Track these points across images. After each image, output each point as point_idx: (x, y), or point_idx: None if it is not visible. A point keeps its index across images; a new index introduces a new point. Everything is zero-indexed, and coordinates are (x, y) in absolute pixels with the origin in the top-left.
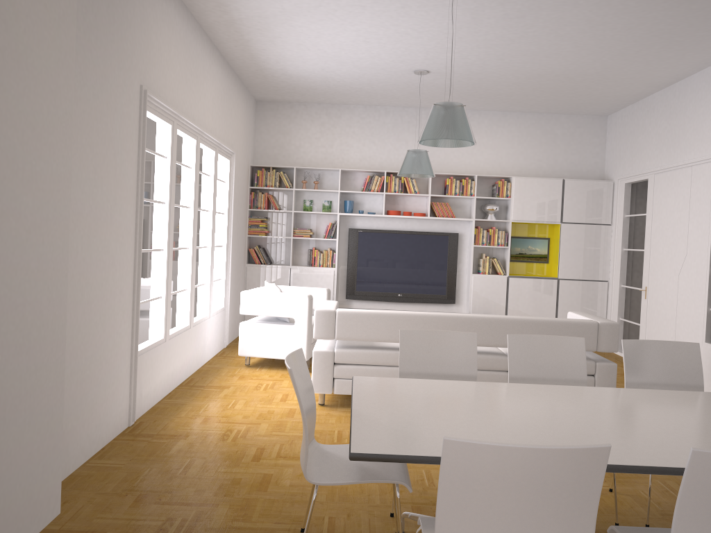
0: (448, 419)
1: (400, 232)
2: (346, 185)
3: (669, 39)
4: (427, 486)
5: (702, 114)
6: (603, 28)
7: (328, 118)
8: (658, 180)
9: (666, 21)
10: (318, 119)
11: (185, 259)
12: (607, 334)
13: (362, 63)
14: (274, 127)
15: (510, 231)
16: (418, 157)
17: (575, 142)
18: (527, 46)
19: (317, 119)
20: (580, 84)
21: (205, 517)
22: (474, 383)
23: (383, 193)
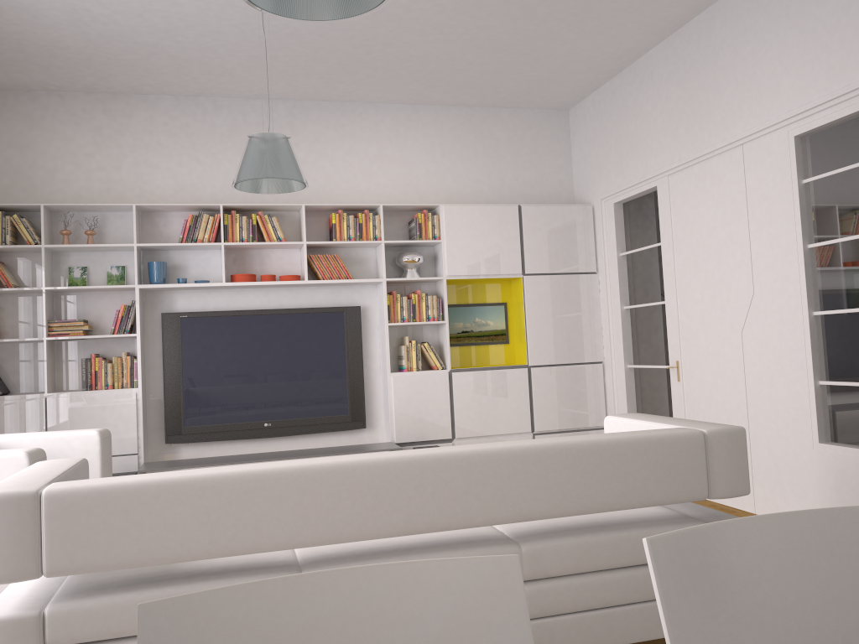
0: None
1: (258, 312)
2: (152, 236)
3: None
4: None
5: (751, 55)
6: None
7: (109, 118)
8: (677, 184)
9: None
10: (88, 121)
11: None
12: (725, 455)
13: None
14: (0, 136)
15: (446, 295)
16: (270, 146)
17: (528, 151)
18: None
19: (87, 120)
20: (543, 27)
21: None
22: None
23: (220, 243)
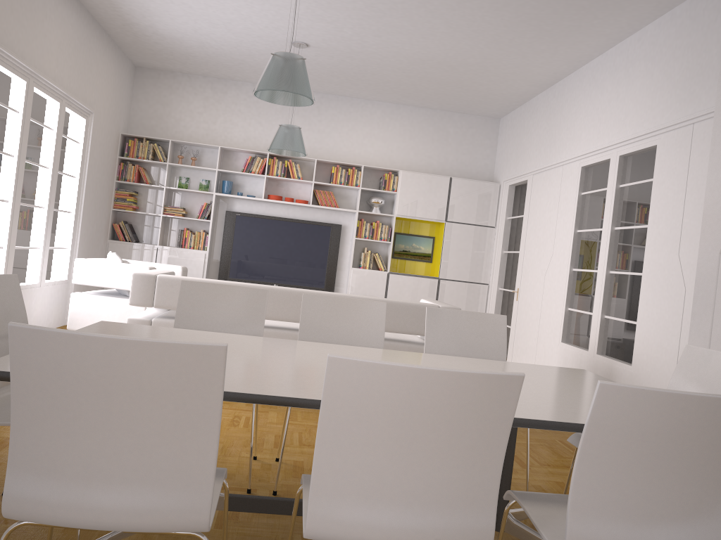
0: None
1: (280, 218)
2: (227, 165)
3: (538, 27)
4: None
5: (574, 113)
6: (471, 5)
7: (213, 93)
8: (535, 181)
9: (531, 4)
10: (202, 93)
11: (1, 213)
12: None
13: (235, 27)
14: (153, 96)
15: (394, 226)
16: (289, 132)
17: (467, 142)
18: (400, 21)
19: (201, 92)
20: (465, 76)
21: None
22: (240, 336)
23: (264, 175)
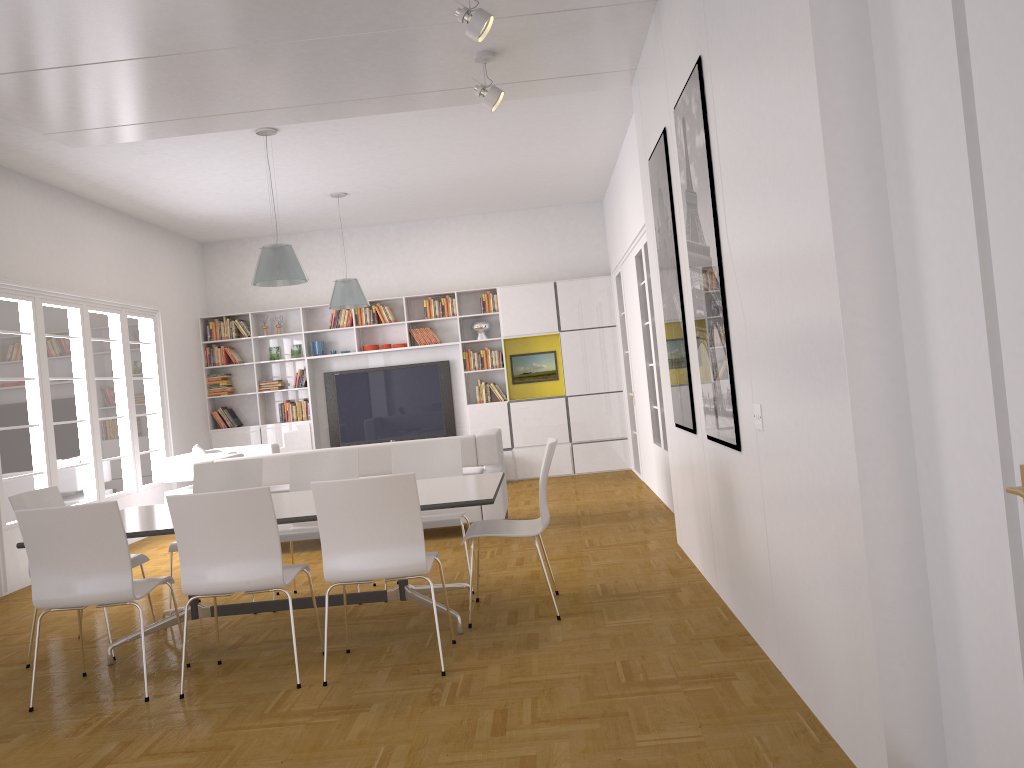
0: (139, 520)
1: (382, 368)
2: (315, 324)
3: (539, 136)
4: (231, 600)
5: (625, 199)
6: (458, 137)
7: None
8: (623, 272)
9: (509, 125)
10: None
11: (82, 432)
12: (485, 446)
13: (268, 196)
14: (226, 270)
15: (503, 349)
16: (344, 287)
17: (571, 236)
18: (410, 160)
19: None
20: (520, 180)
21: (8, 640)
22: None
23: (353, 327)
